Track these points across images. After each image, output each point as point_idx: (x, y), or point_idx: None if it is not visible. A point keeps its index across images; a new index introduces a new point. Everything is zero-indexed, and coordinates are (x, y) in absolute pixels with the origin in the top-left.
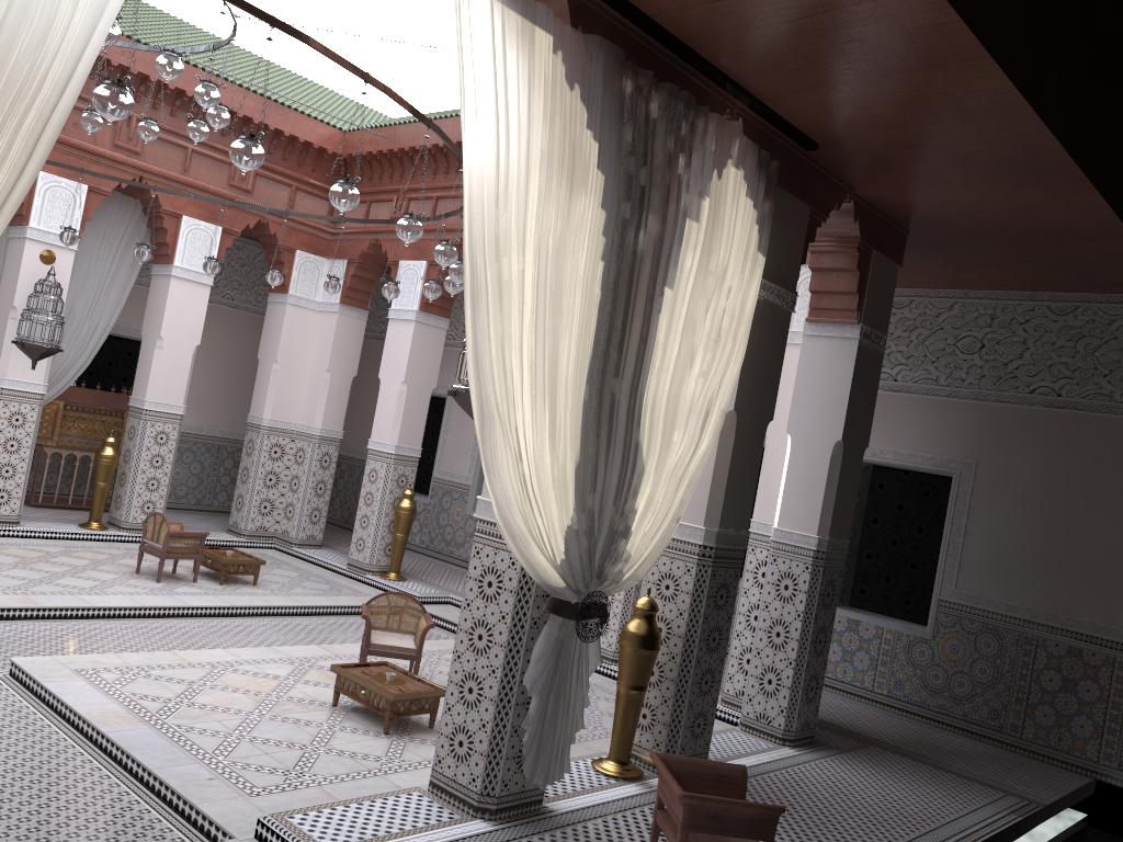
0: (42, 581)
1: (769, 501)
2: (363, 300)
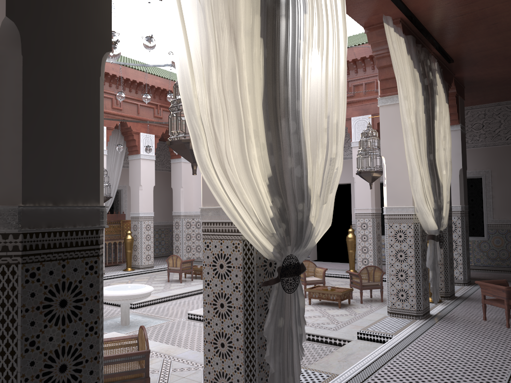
0: None
1: None
2: None
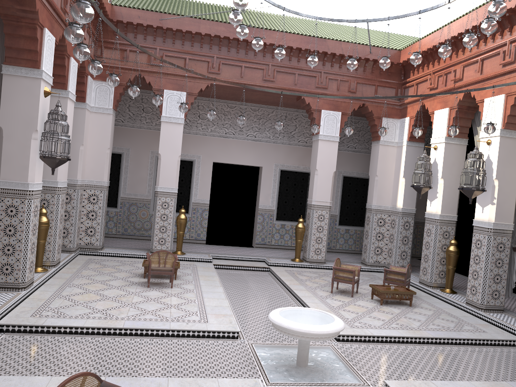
0: (172, 306)
1: (380, 198)
2: (117, 106)
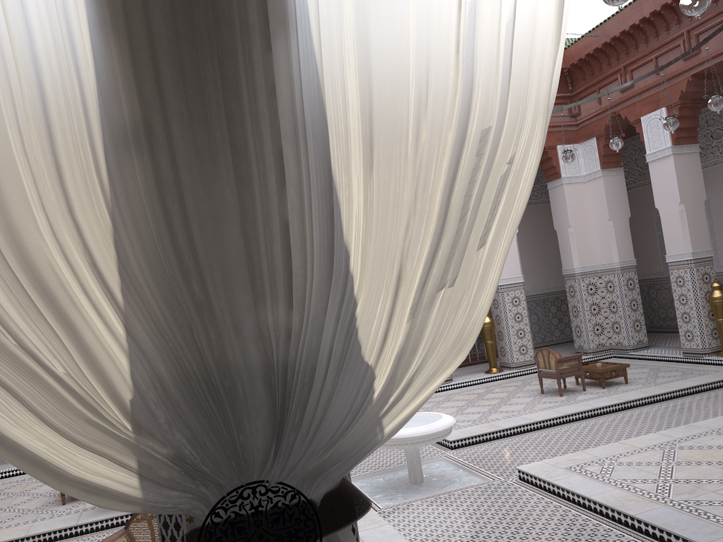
0: (490, 412)
1: None
2: (616, 161)
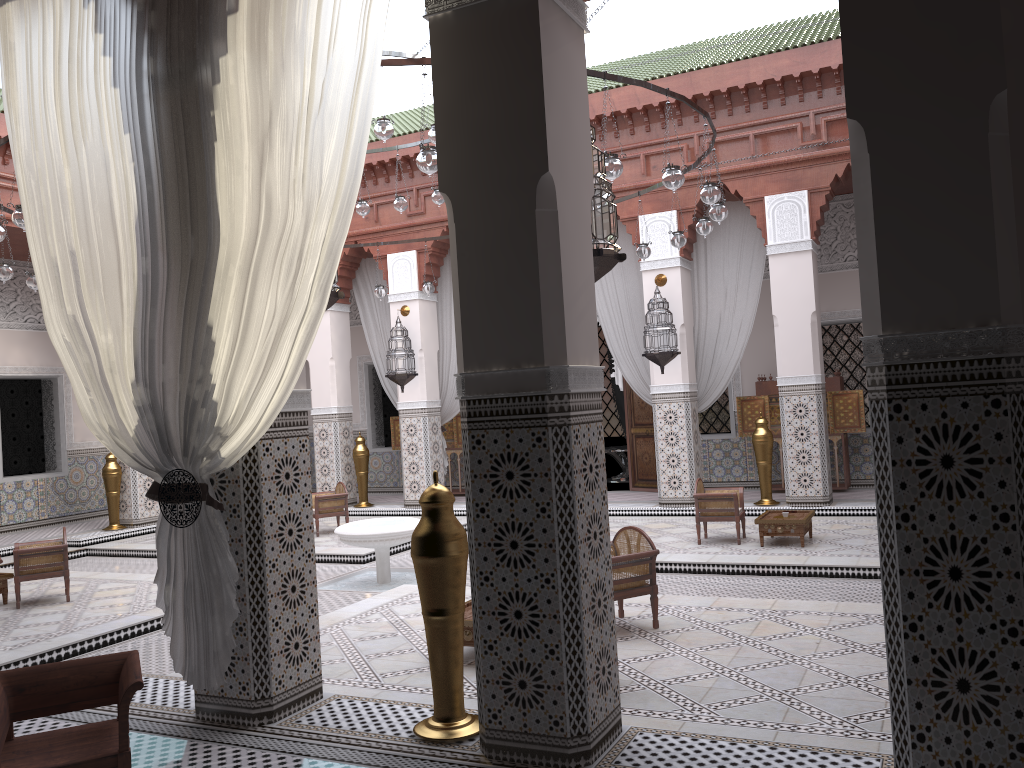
0: None
1: None
2: None
